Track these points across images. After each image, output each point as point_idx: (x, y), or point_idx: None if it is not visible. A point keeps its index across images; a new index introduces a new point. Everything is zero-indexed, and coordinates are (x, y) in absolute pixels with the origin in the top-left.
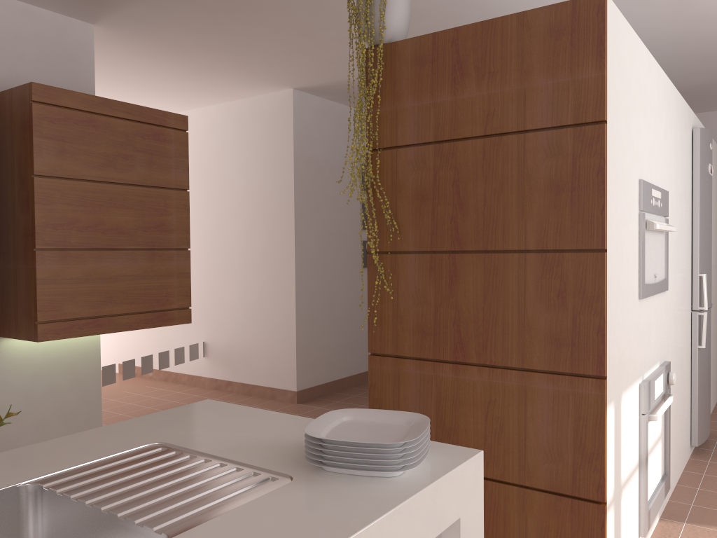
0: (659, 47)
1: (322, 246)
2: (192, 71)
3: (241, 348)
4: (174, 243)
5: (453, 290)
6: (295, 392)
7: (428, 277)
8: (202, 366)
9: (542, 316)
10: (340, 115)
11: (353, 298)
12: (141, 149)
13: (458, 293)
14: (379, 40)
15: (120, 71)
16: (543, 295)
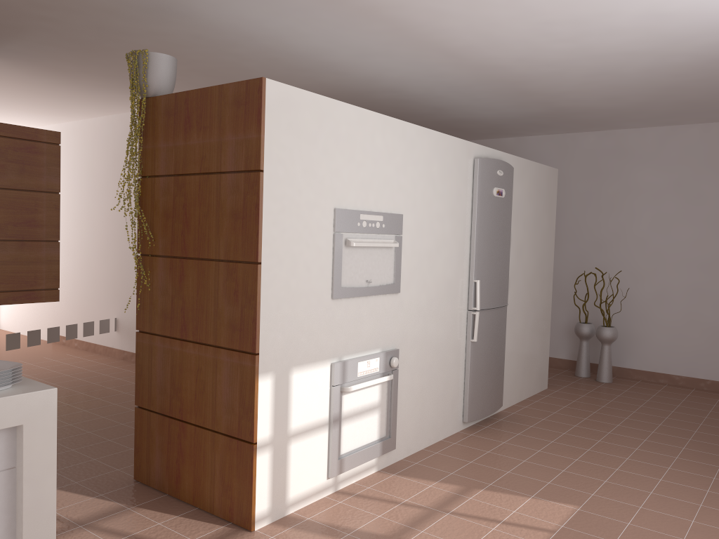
0: (471, 85)
1: None
2: (89, 88)
3: None
4: (44, 236)
5: (181, 286)
6: None
7: (169, 275)
8: (114, 338)
9: (226, 308)
10: None
11: None
12: (13, 160)
13: (184, 288)
14: (143, 95)
15: (30, 86)
16: (227, 293)
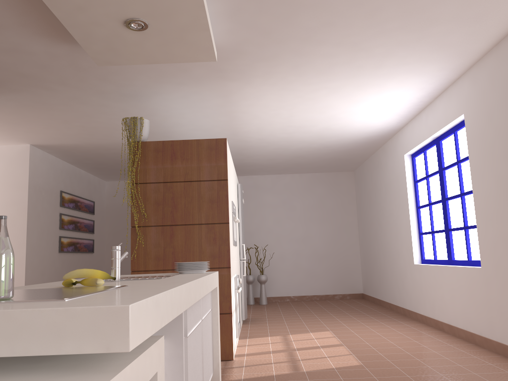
0: None
1: (39, 238)
2: None
3: None
4: None
5: (172, 240)
6: None
7: (160, 236)
8: None
9: (208, 247)
10: (51, 161)
11: (53, 271)
12: None
13: (174, 241)
14: (139, 140)
15: None
16: (208, 240)
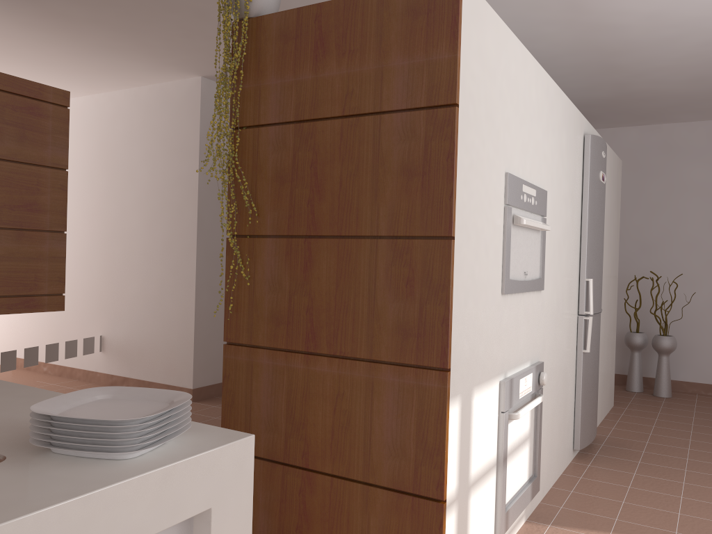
0: (560, 55)
1: None
2: (89, 49)
3: (139, 343)
4: (47, 225)
5: (307, 276)
6: (190, 390)
7: (284, 263)
8: (99, 361)
9: (391, 305)
10: None
11: None
12: (12, 122)
13: (312, 279)
14: (244, 13)
15: (11, 45)
16: (393, 284)
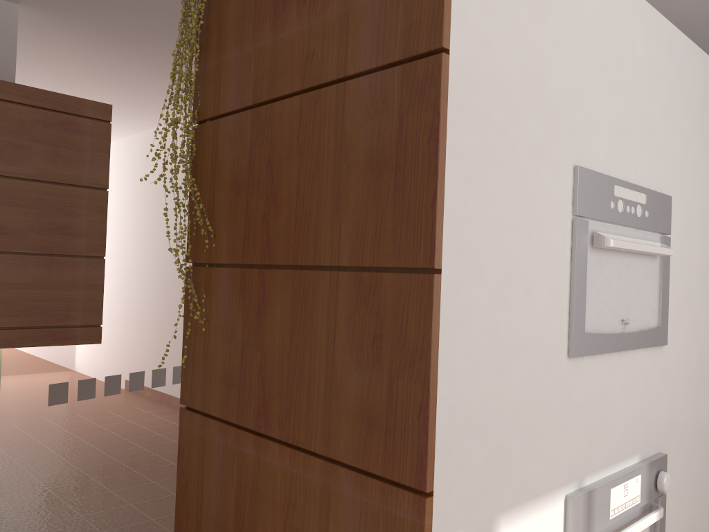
0: None
1: None
2: (163, 64)
3: None
4: (82, 249)
5: (260, 324)
6: None
7: (237, 303)
8: None
9: (353, 375)
10: None
11: None
12: (42, 139)
13: (266, 328)
14: None
15: (93, 66)
16: (356, 342)
